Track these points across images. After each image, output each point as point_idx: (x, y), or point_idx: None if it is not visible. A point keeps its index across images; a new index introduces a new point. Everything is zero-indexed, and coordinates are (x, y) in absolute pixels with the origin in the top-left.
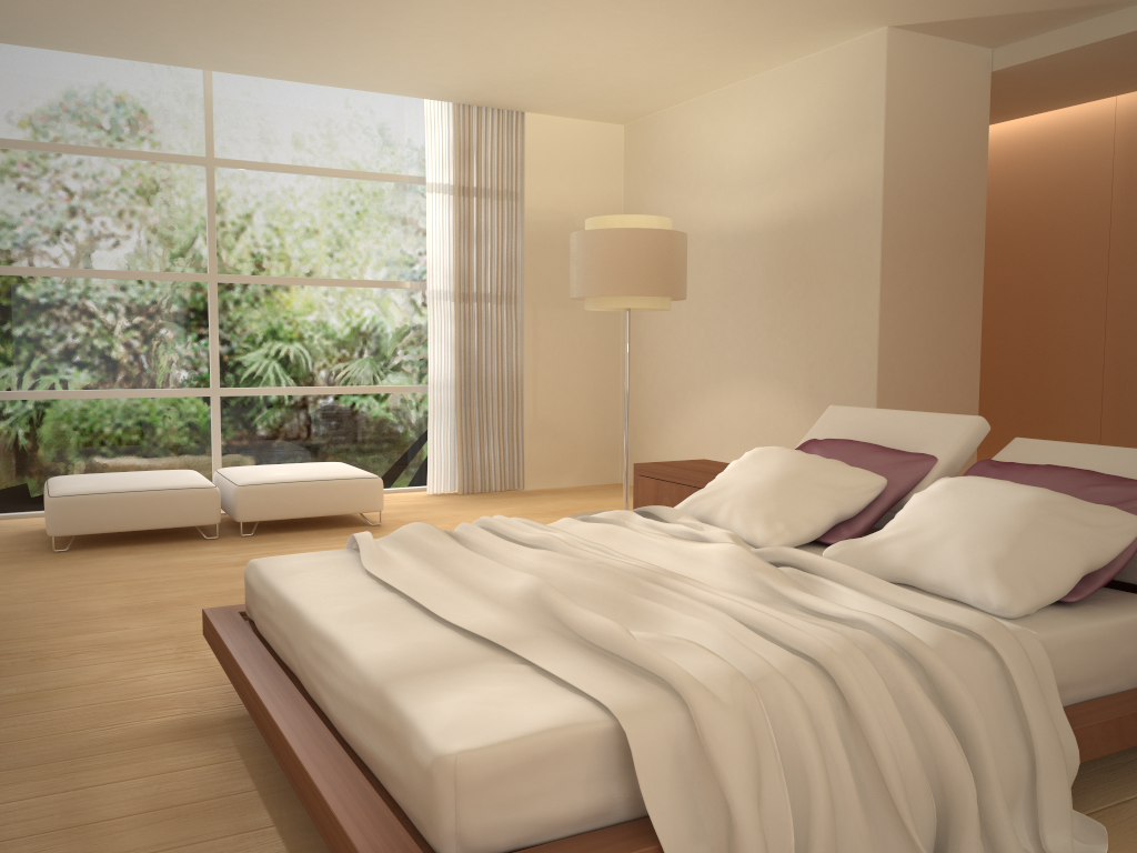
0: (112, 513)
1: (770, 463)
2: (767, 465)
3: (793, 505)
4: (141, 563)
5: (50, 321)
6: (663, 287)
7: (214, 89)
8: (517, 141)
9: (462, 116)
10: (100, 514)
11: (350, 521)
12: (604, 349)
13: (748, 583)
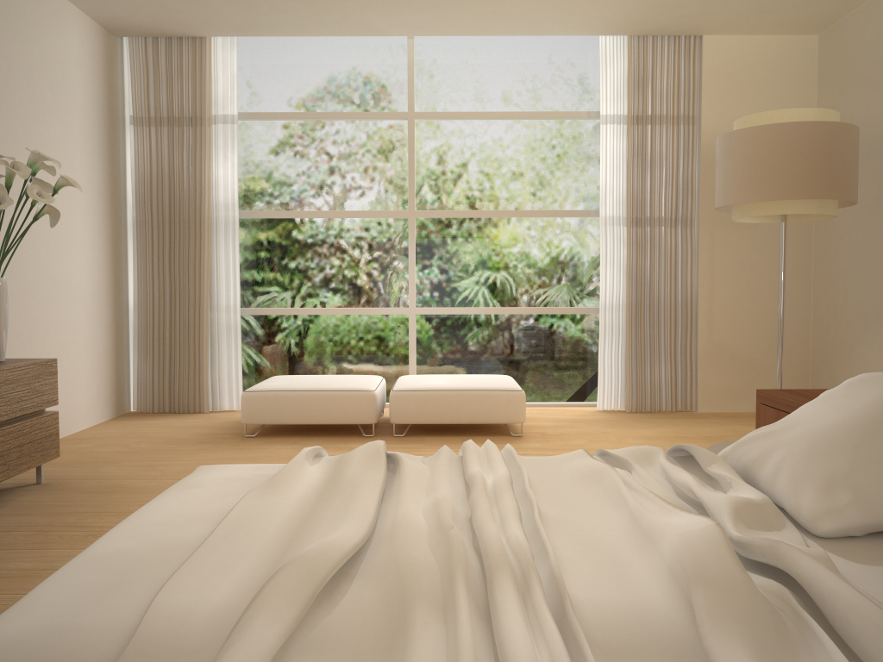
0: (288, 408)
1: (865, 396)
2: (860, 399)
3: (877, 465)
4: (289, 453)
5: (289, 253)
6: (819, 187)
7: (416, 54)
8: (695, 65)
9: (636, 47)
10: (278, 408)
11: (499, 430)
12: (791, 270)
13: (683, 603)
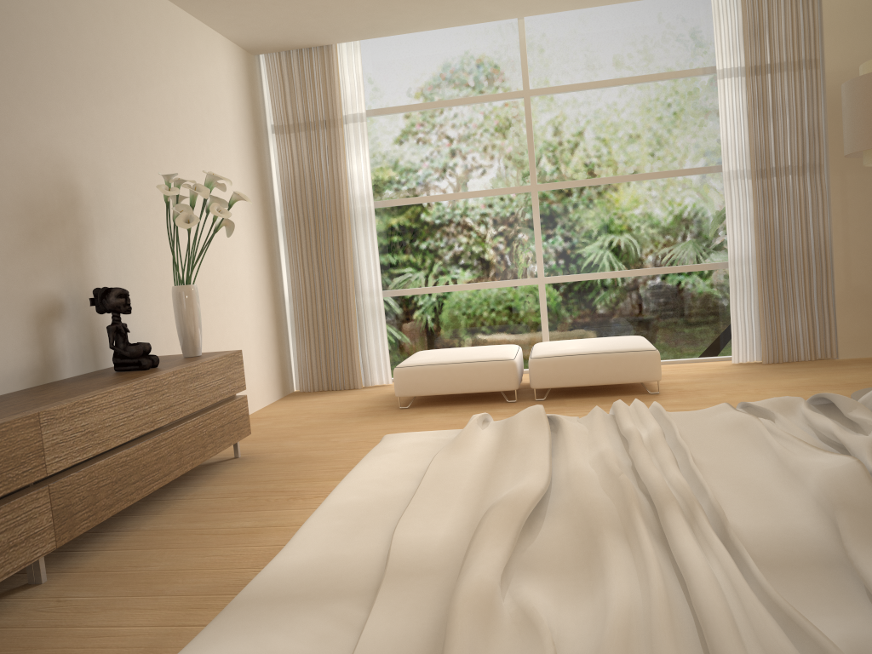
0: (436, 380)
1: None
2: None
3: None
4: (442, 421)
5: (421, 236)
6: None
7: (527, 33)
8: (814, 7)
9: None
10: (427, 381)
11: (636, 389)
12: None
13: (829, 526)
